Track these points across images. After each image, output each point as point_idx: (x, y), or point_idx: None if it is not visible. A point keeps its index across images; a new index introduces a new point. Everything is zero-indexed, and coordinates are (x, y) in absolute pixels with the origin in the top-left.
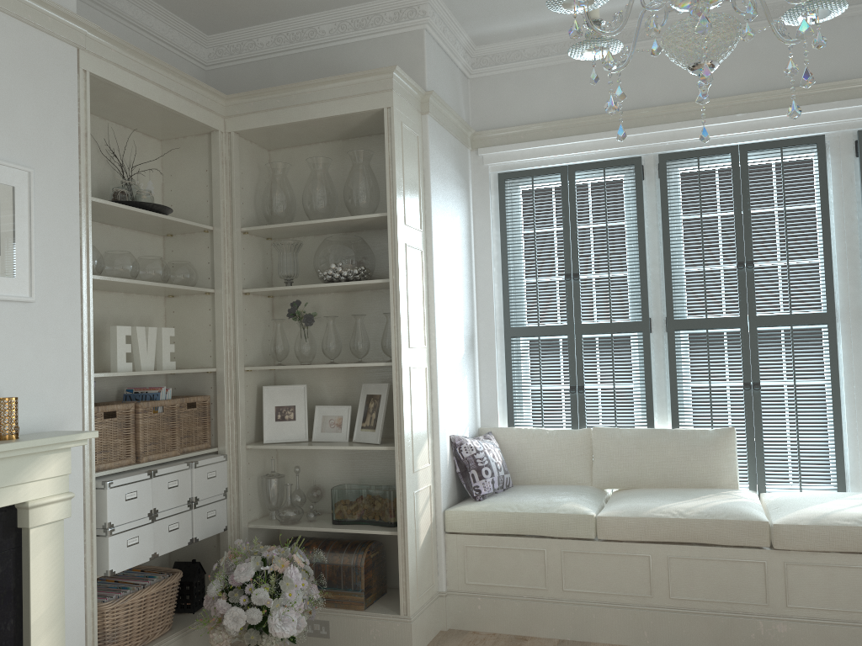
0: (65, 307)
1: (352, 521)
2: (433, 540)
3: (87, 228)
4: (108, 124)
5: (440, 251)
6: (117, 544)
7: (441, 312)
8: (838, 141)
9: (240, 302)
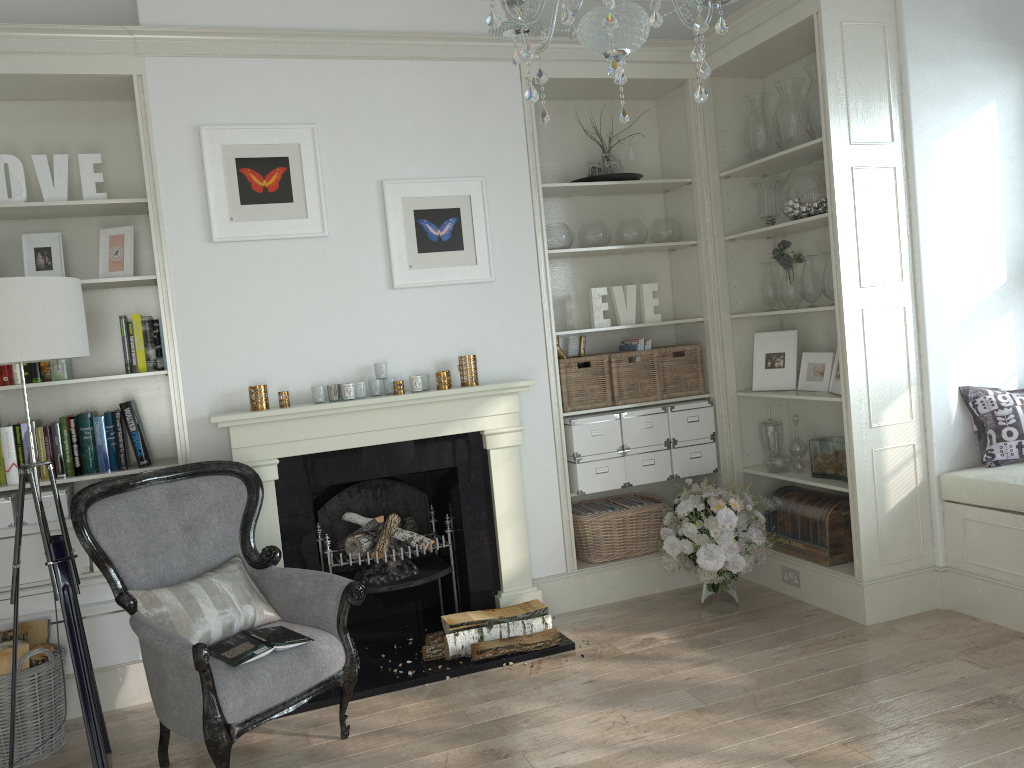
0: (524, 281)
1: (827, 476)
2: (923, 506)
3: (540, 212)
4: (593, 103)
5: (935, 160)
6: (585, 471)
7: (937, 237)
8: None
9: (721, 250)
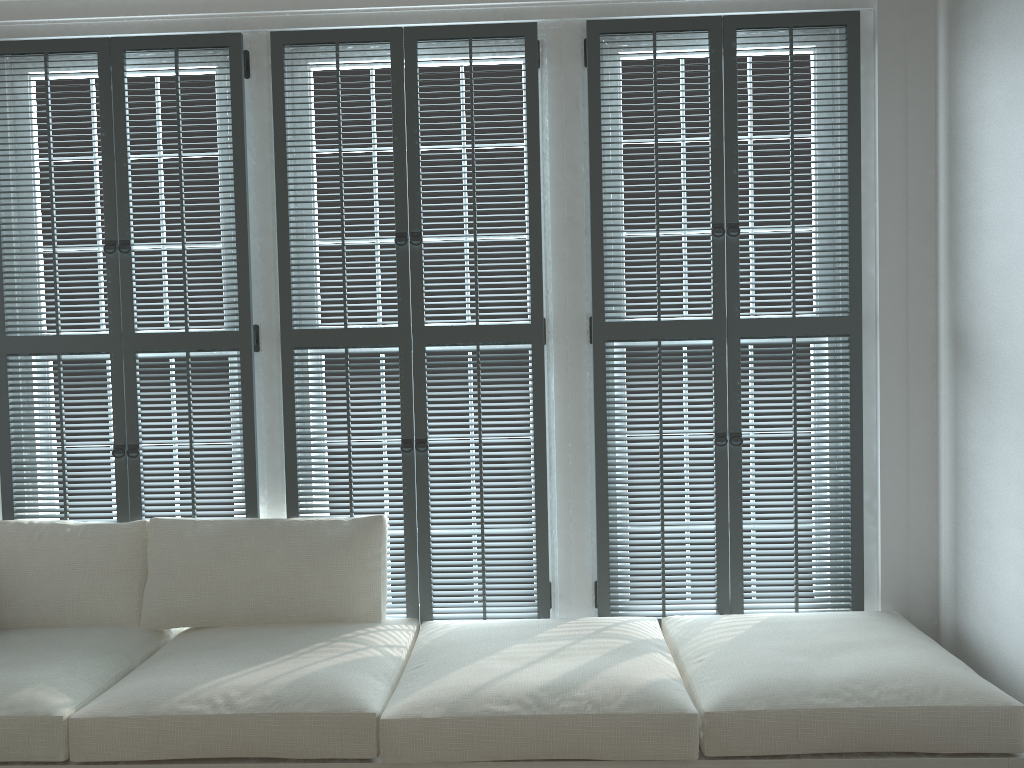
0: None
1: None
2: None
3: None
4: None
5: None
6: None
7: None
8: (560, 38)
9: None
